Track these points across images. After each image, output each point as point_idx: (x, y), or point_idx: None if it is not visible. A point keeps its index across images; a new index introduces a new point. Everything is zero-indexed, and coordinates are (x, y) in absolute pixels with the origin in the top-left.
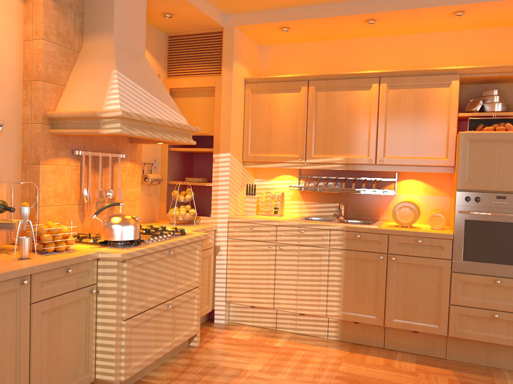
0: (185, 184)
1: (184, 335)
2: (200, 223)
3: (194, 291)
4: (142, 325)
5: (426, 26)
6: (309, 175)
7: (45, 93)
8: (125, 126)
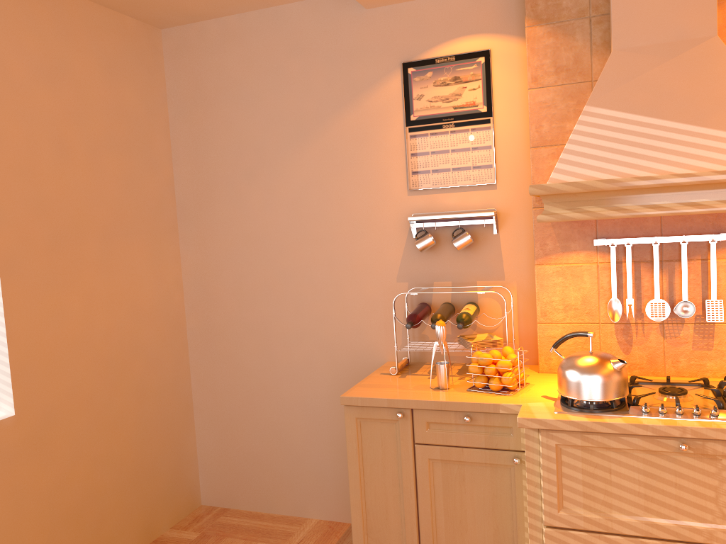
0: None
1: None
2: None
3: None
4: None
5: None
6: None
7: (538, 164)
8: (557, 207)
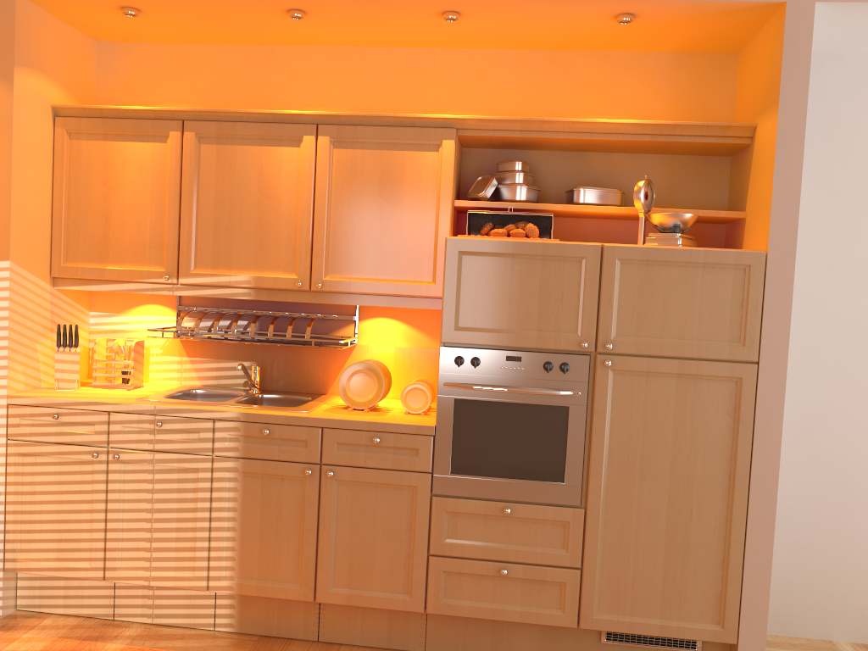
0: None
1: None
2: None
3: None
4: None
5: (404, 35)
6: (198, 306)
7: None
8: None
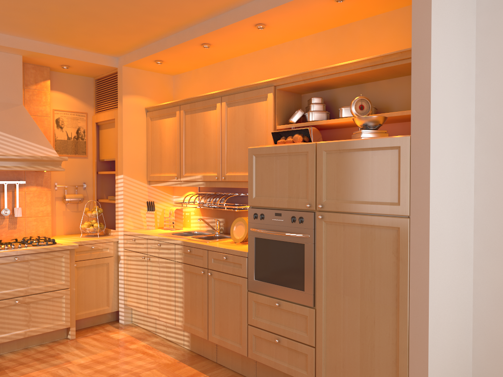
0: (106, 202)
1: (44, 327)
2: (111, 235)
3: (60, 292)
4: None
5: (262, 40)
6: (205, 191)
7: None
8: None
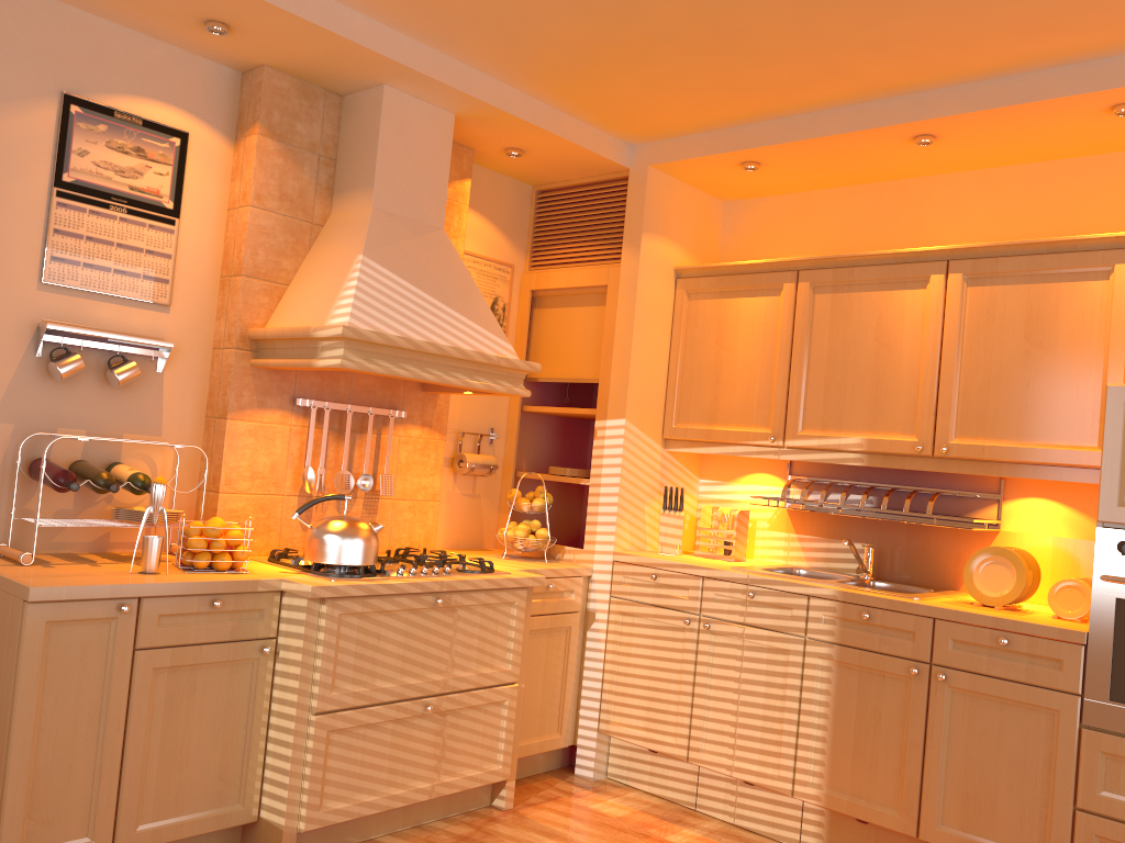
0: (546, 479)
1: (466, 777)
2: (564, 560)
3: (501, 691)
4: (357, 733)
5: (1068, 142)
6: (809, 476)
7: (248, 297)
8: (355, 355)
